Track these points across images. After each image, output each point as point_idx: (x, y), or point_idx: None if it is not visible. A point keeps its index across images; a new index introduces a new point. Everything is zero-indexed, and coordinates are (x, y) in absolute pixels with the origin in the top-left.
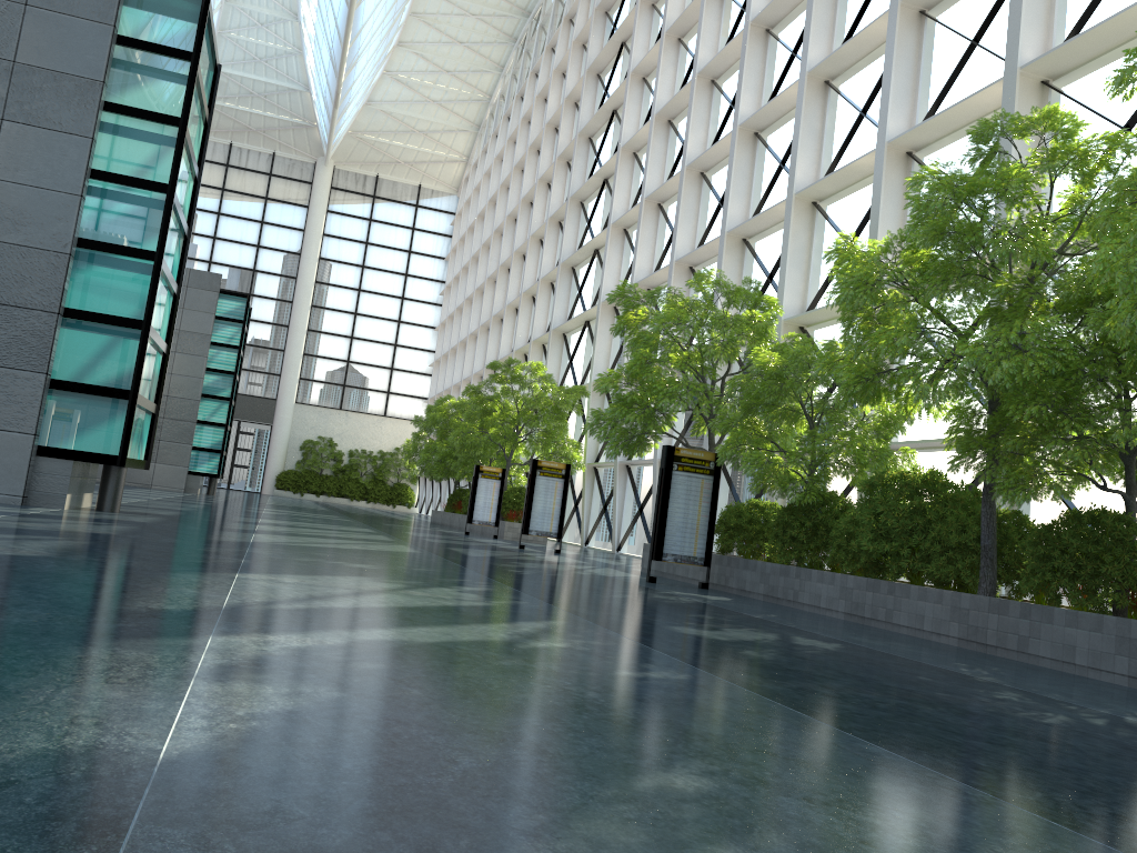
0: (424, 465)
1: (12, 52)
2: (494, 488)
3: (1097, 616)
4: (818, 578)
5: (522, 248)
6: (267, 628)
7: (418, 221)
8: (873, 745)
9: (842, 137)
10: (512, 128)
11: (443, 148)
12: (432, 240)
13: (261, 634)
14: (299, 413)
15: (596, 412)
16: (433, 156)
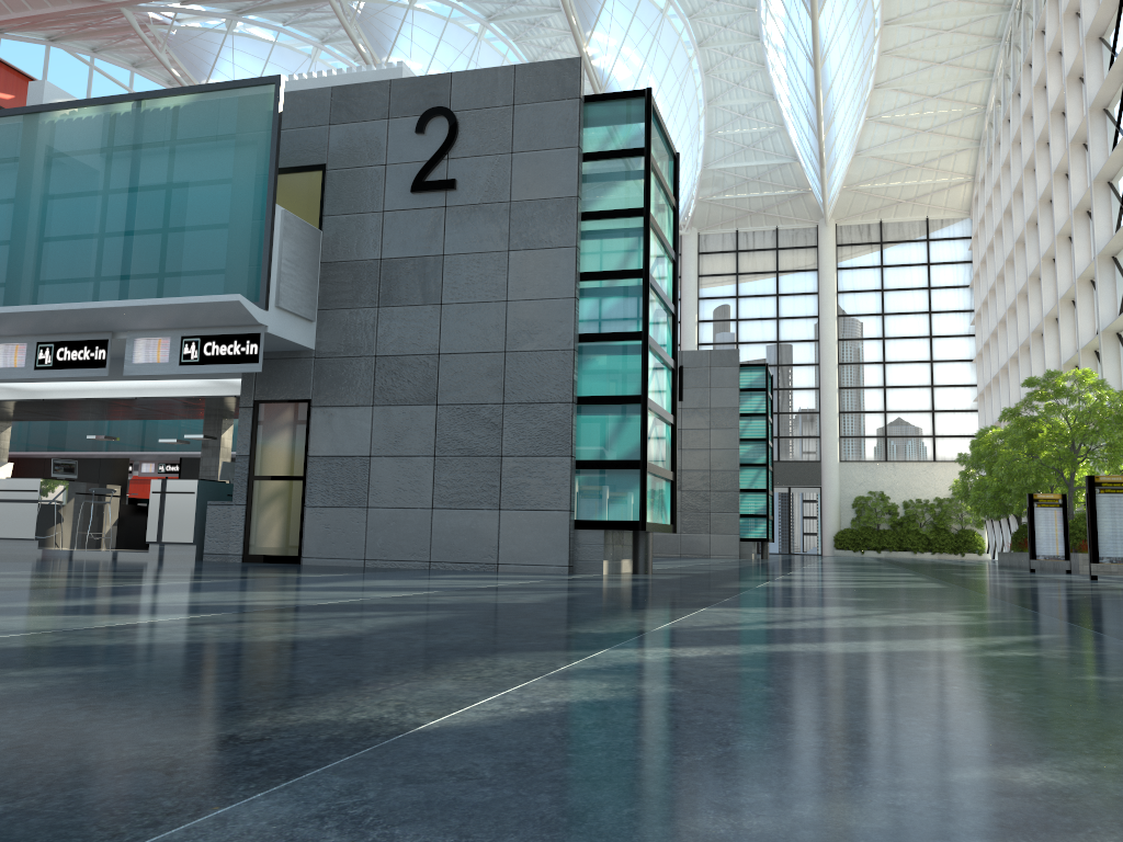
0: (976, 504)
1: (508, 194)
2: (1055, 516)
3: None
4: None
5: (1049, 251)
6: (674, 643)
7: (931, 255)
8: None
9: None
10: (1014, 129)
11: (944, 174)
12: (951, 270)
13: (660, 648)
14: (844, 471)
15: None
16: (935, 185)
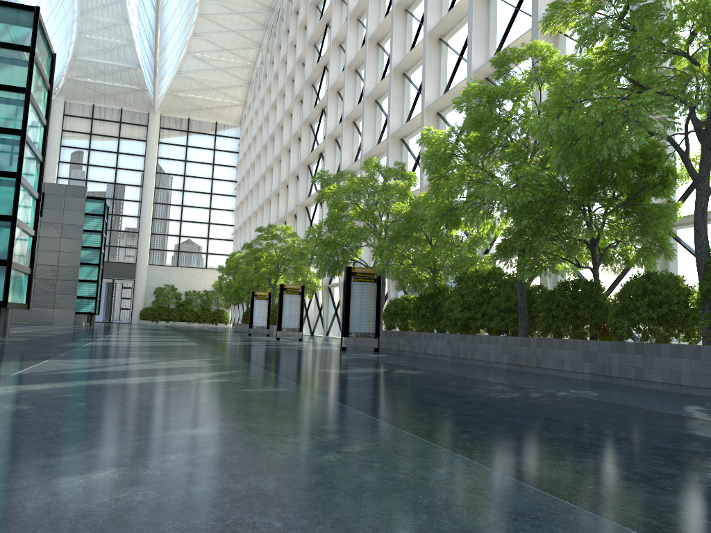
0: (225, 296)
1: None
2: (264, 305)
3: (573, 341)
4: (436, 337)
5: (279, 156)
6: (26, 382)
7: (217, 145)
8: (358, 411)
9: (451, 71)
10: (268, 82)
11: (229, 98)
12: (227, 156)
13: (17, 385)
14: (151, 271)
15: (310, 251)
16: (223, 103)
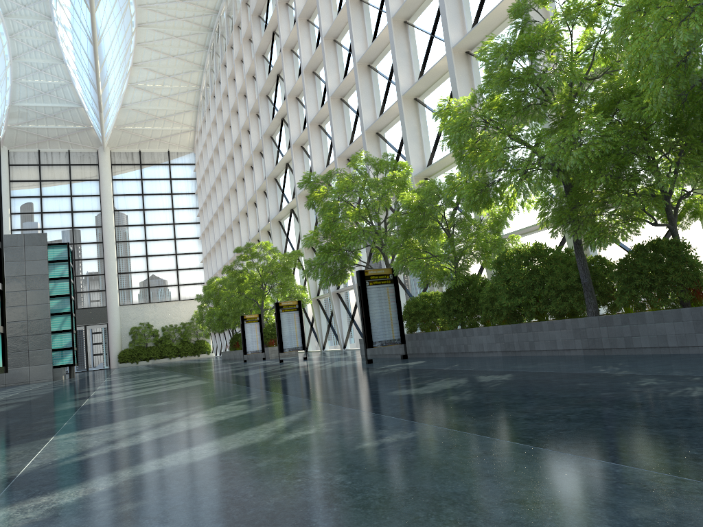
0: (209, 325)
1: None
2: (256, 327)
3: (676, 311)
4: (478, 332)
5: (241, 174)
6: (47, 488)
7: (172, 174)
8: (596, 461)
9: (423, 54)
10: (218, 102)
11: (178, 124)
12: (184, 183)
13: (36, 498)
14: (123, 311)
15: (308, 261)
16: (172, 131)
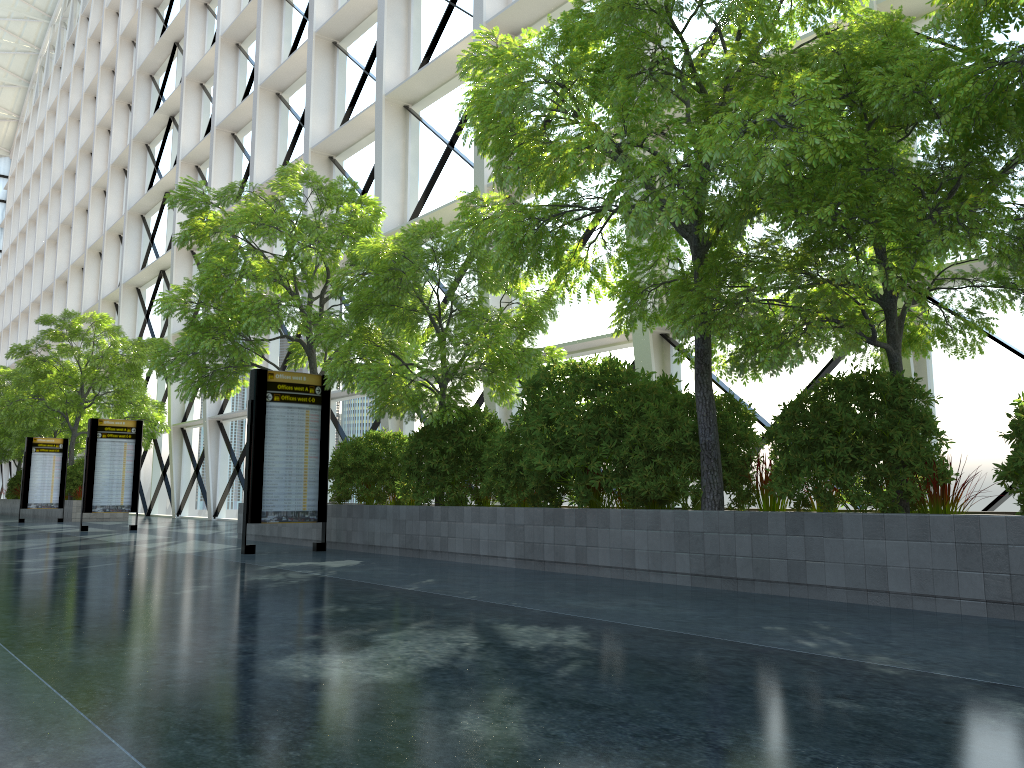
0: None
1: None
2: (55, 462)
3: (919, 518)
4: (474, 517)
5: (84, 201)
6: None
7: None
8: None
9: (430, 36)
10: (65, 77)
11: None
12: None
13: None
14: None
15: (163, 345)
16: None
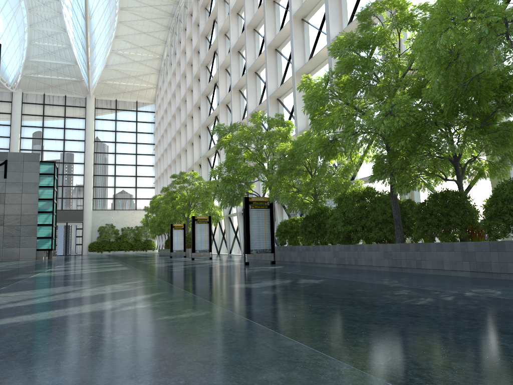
0: (151, 229)
1: None
2: (181, 233)
3: (451, 243)
4: (323, 249)
5: (184, 122)
6: None
7: (138, 118)
8: (292, 340)
9: (313, 43)
10: (173, 68)
11: (145, 82)
12: (146, 125)
13: None
14: (95, 214)
15: (214, 188)
16: (141, 87)
